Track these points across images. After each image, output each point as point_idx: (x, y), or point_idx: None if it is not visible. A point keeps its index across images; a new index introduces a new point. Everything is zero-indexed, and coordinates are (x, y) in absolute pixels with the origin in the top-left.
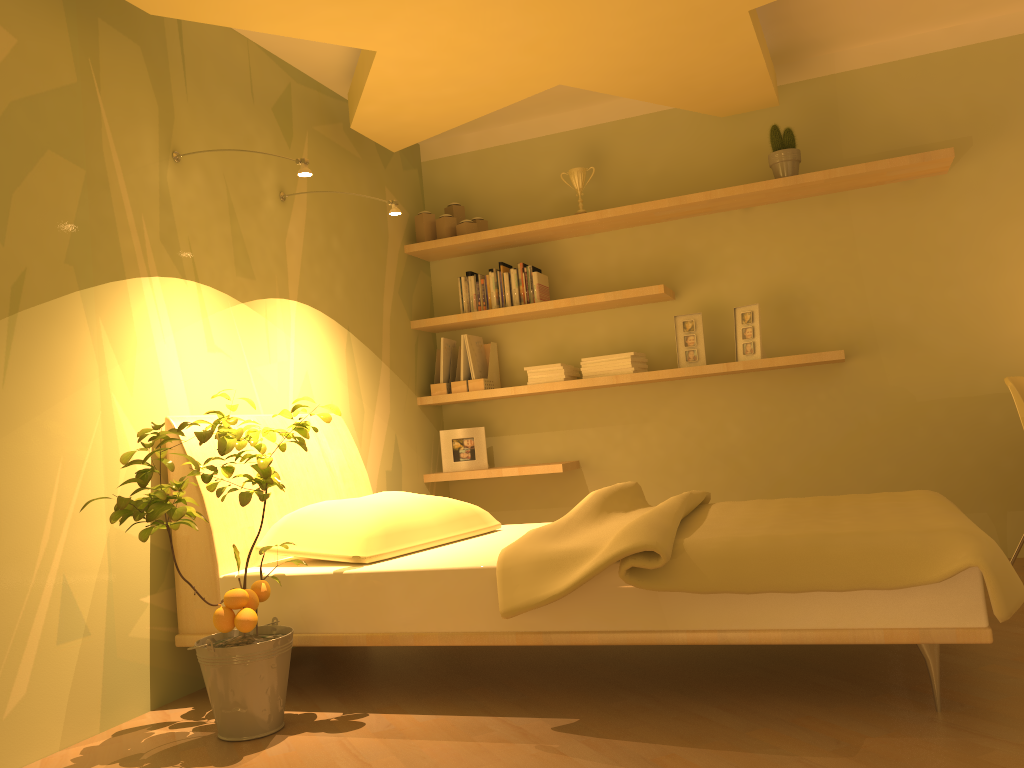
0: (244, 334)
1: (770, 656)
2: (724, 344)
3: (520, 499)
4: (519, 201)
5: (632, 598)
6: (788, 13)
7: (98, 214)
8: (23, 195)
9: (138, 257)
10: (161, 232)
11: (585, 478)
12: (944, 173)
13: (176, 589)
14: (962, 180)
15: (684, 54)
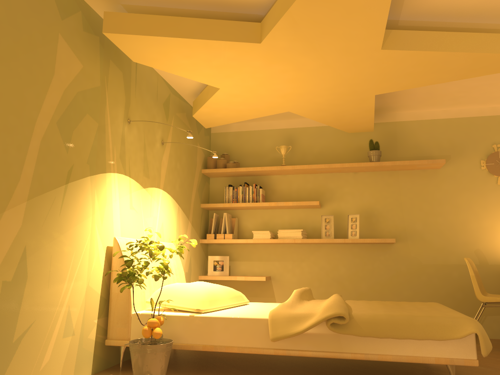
0: (143, 202)
1: (373, 369)
2: (341, 230)
3: (241, 291)
4: (254, 156)
5: (328, 337)
6: (383, 95)
7: (100, 143)
8: (76, 132)
9: (111, 163)
10: (120, 153)
11: (272, 284)
12: (439, 168)
13: (108, 317)
14: (446, 172)
15: (343, 107)
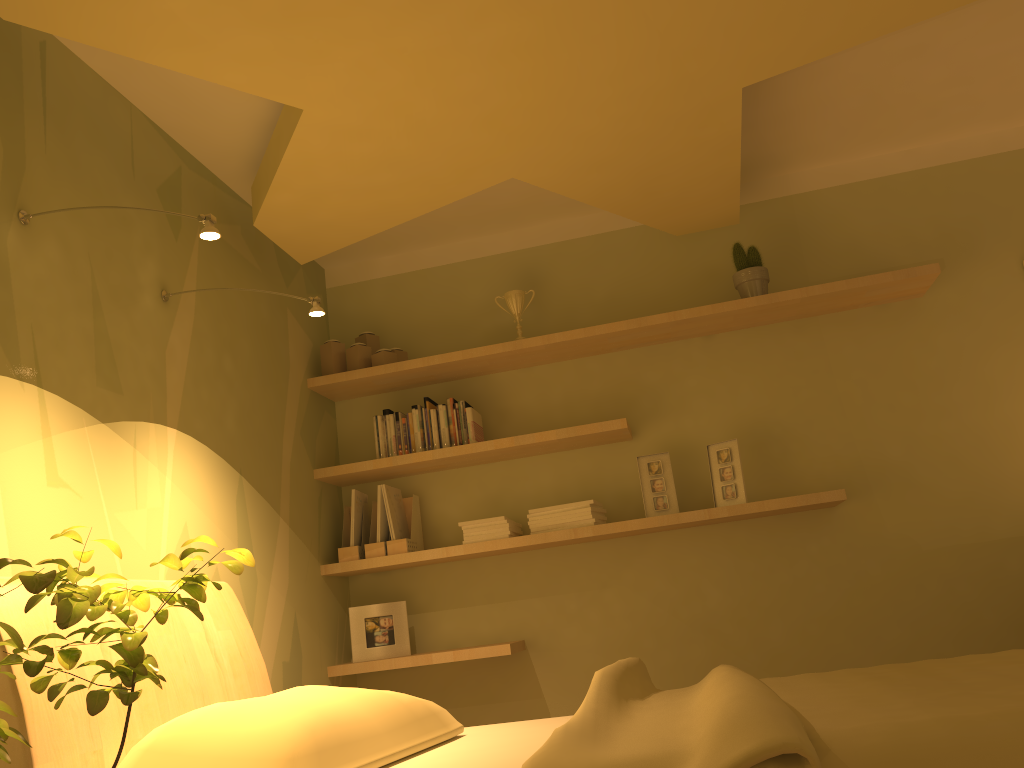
0: (103, 466)
1: None
2: (694, 490)
3: (450, 694)
4: (444, 331)
5: None
6: (754, 119)
7: None
8: None
9: None
10: None
11: (533, 662)
12: (920, 296)
13: None
14: (939, 303)
15: (659, 144)
